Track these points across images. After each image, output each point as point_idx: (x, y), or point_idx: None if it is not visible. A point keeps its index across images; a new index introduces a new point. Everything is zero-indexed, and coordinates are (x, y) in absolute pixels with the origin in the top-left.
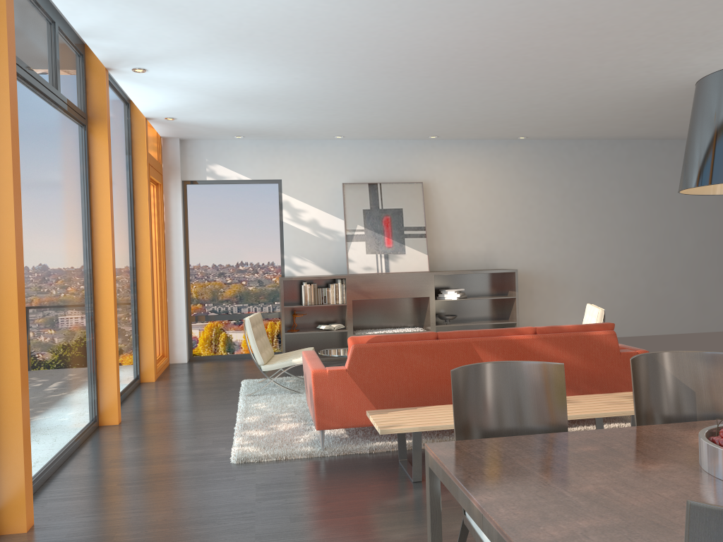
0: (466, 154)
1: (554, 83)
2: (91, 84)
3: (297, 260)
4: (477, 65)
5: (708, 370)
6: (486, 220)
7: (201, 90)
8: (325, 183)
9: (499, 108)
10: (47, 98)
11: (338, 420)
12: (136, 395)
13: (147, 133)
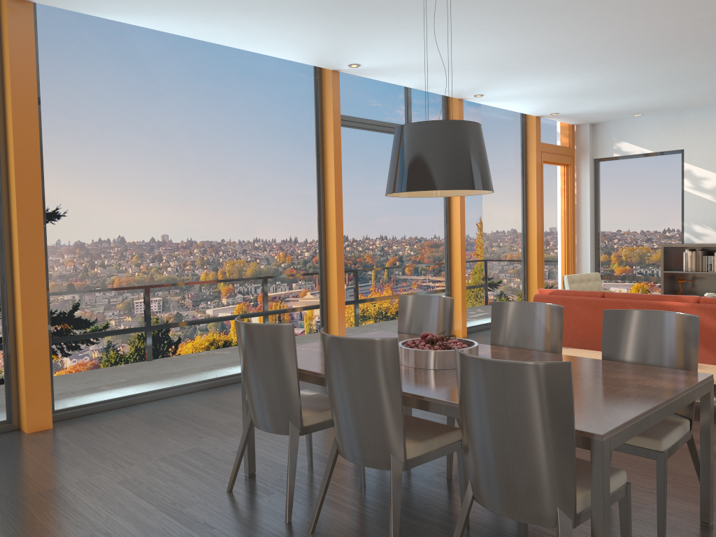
0: None
1: None
2: (450, 111)
3: (697, 227)
4: None
5: (556, 319)
6: None
7: (539, 96)
8: None
9: None
10: None
11: None
12: None
13: (538, 128)
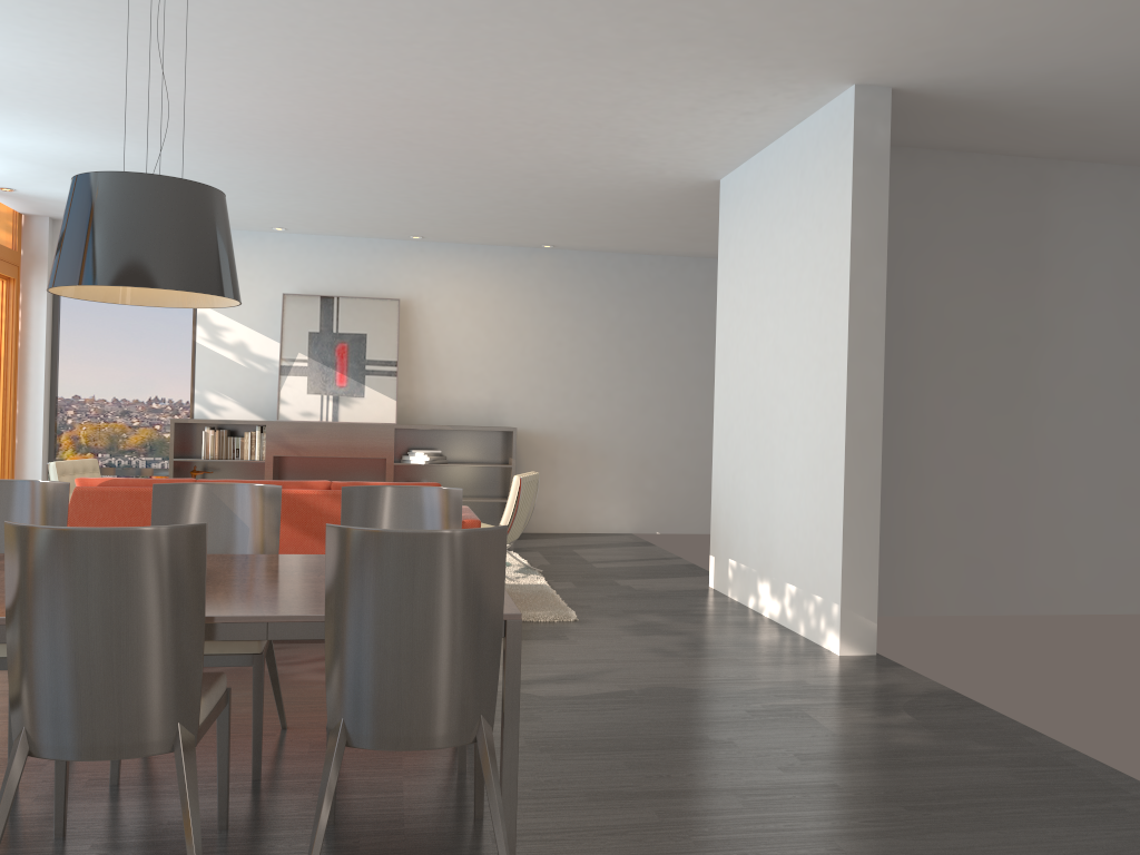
0: (469, 265)
1: (489, 175)
2: None
3: (214, 397)
4: (352, 146)
5: (264, 505)
6: (493, 358)
7: (11, 155)
8: (261, 293)
9: (458, 203)
10: None
11: None
12: None
13: None
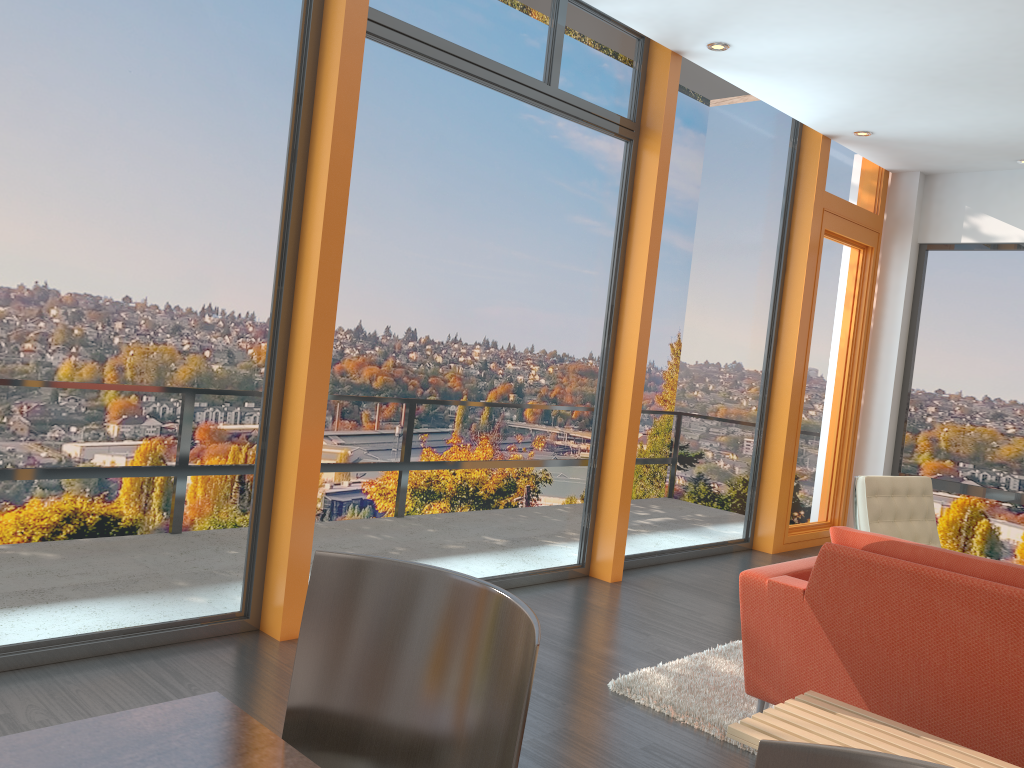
0: None
1: None
2: (651, 78)
3: None
4: None
5: None
6: None
7: (851, 69)
8: None
9: None
10: (520, 96)
11: (784, 692)
12: (710, 560)
13: (824, 161)
